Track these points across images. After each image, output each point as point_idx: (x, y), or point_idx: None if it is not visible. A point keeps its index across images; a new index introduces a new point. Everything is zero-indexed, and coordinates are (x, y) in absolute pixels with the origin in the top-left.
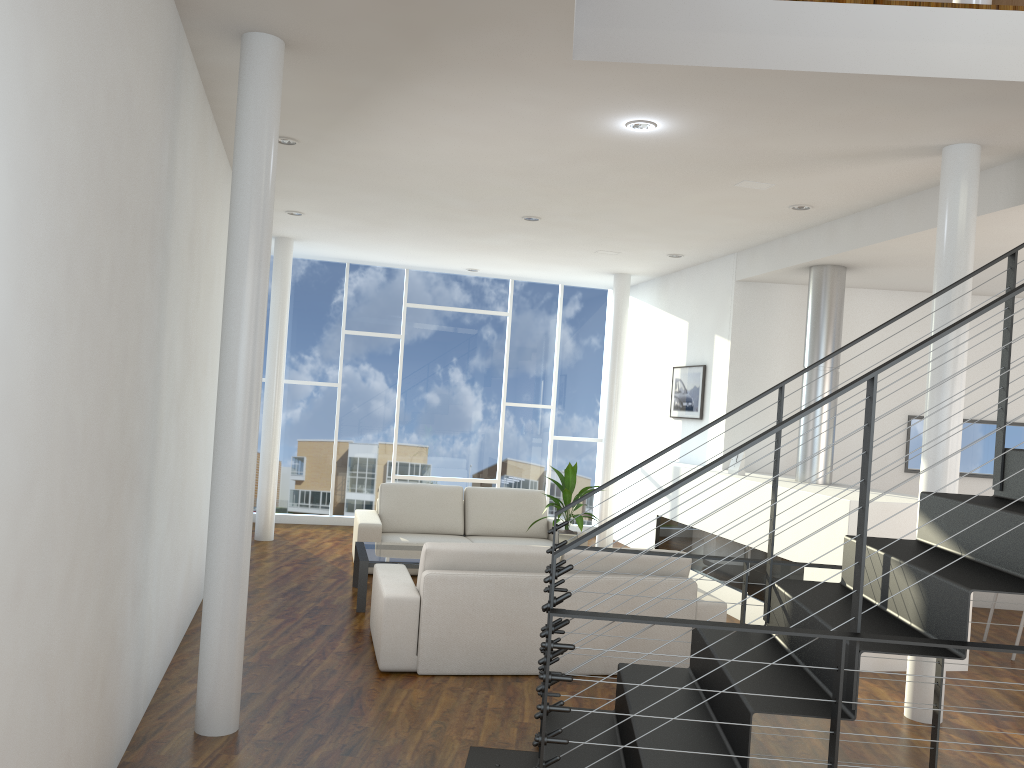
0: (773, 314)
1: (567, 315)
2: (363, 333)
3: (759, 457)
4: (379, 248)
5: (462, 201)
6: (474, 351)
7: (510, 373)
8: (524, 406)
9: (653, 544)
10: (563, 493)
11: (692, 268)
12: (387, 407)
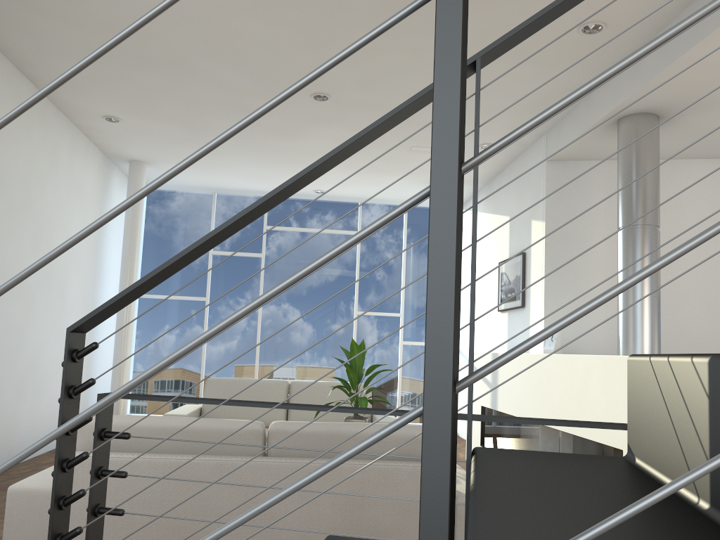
0: (588, 191)
1: (412, 232)
2: (228, 253)
3: (583, 340)
4: (223, 168)
5: (238, 74)
6: (328, 266)
7: (361, 285)
8: (374, 314)
9: (479, 436)
10: (347, 373)
11: (510, 165)
12: (250, 318)
